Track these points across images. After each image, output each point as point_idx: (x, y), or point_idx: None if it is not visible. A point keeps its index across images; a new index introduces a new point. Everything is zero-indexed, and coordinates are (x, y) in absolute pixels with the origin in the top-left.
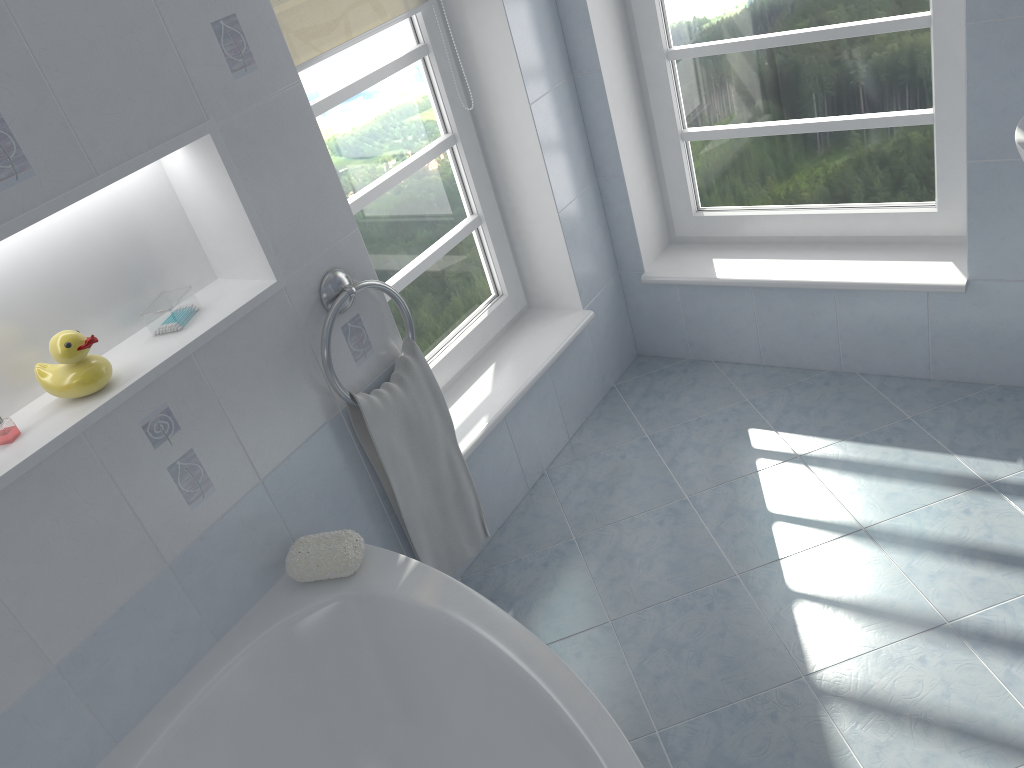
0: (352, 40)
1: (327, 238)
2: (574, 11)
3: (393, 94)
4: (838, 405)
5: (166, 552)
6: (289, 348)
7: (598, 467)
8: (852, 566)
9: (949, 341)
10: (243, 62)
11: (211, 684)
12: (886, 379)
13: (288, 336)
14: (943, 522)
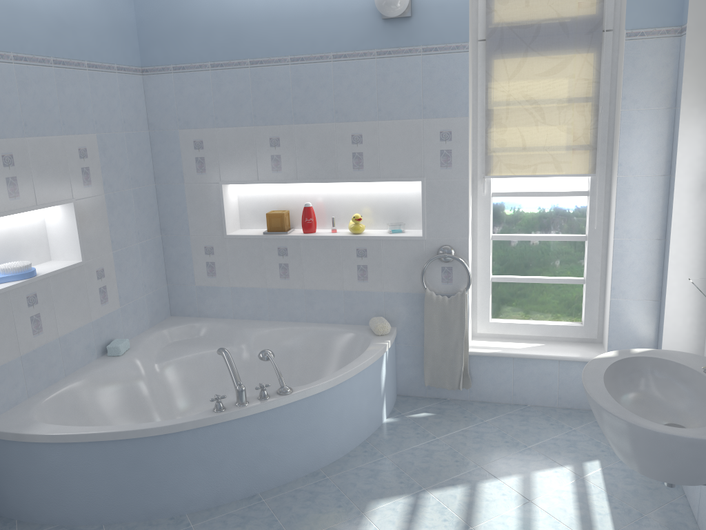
0: (534, 175)
1: (452, 234)
2: (670, 207)
3: (554, 204)
4: (642, 488)
5: (344, 286)
6: (416, 259)
7: (539, 418)
8: (499, 498)
9: (703, 502)
10: (446, 165)
11: (329, 328)
12: (684, 505)
13: (417, 255)
14: (547, 527)
